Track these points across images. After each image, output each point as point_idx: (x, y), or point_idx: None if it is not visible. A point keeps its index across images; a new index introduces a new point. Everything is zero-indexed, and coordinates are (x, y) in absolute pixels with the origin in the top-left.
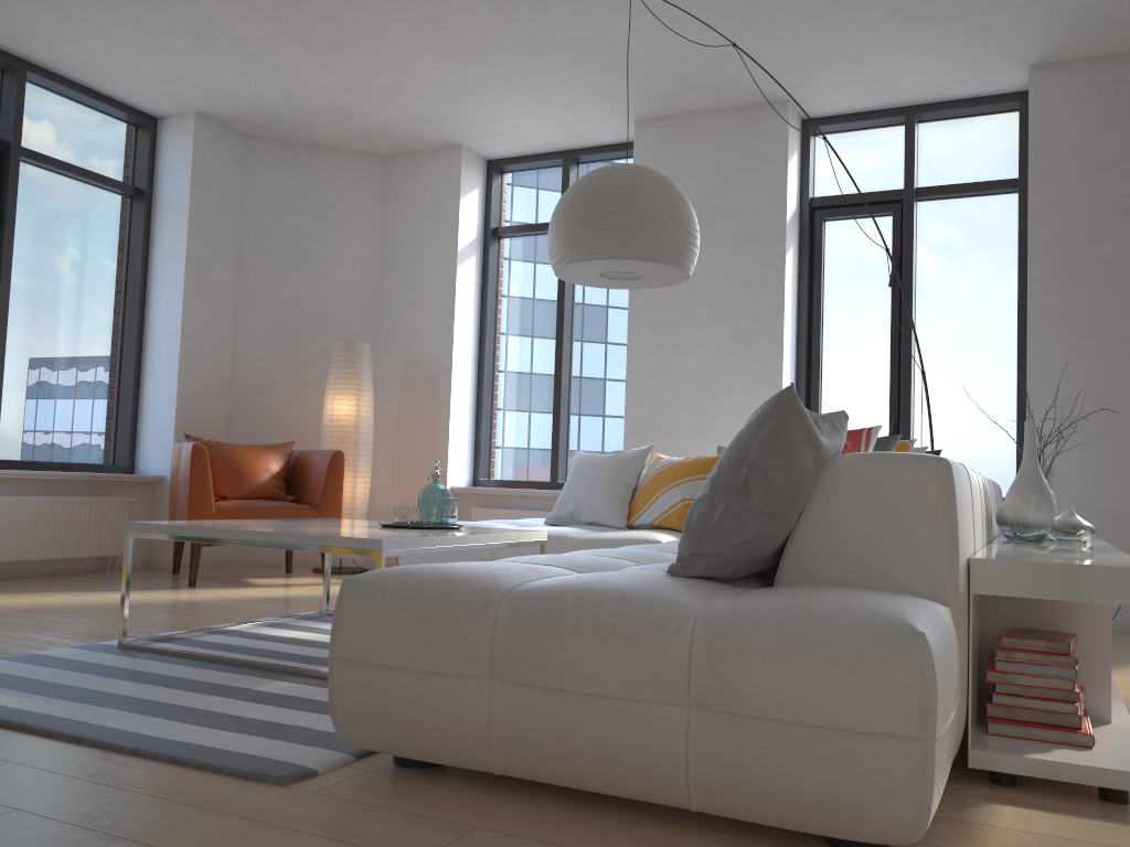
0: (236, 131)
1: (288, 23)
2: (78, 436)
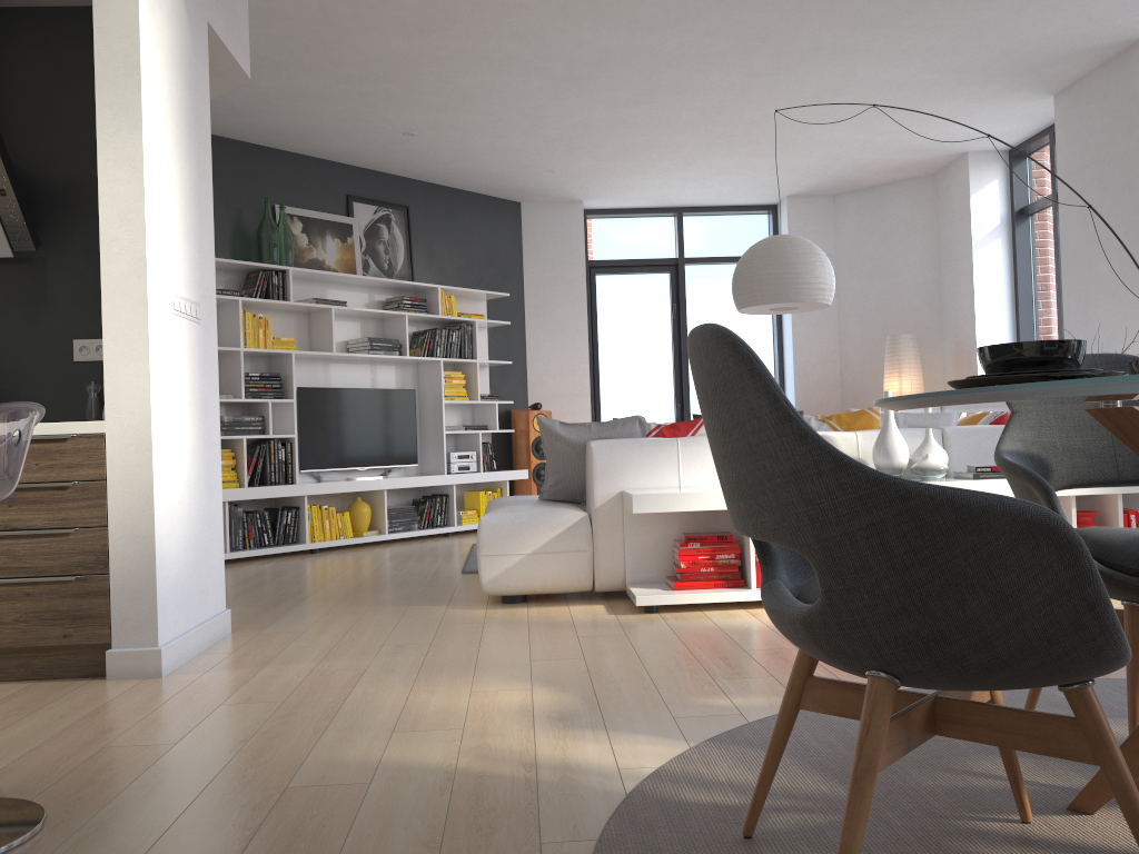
0: (824, 195)
1: (744, 153)
2: None
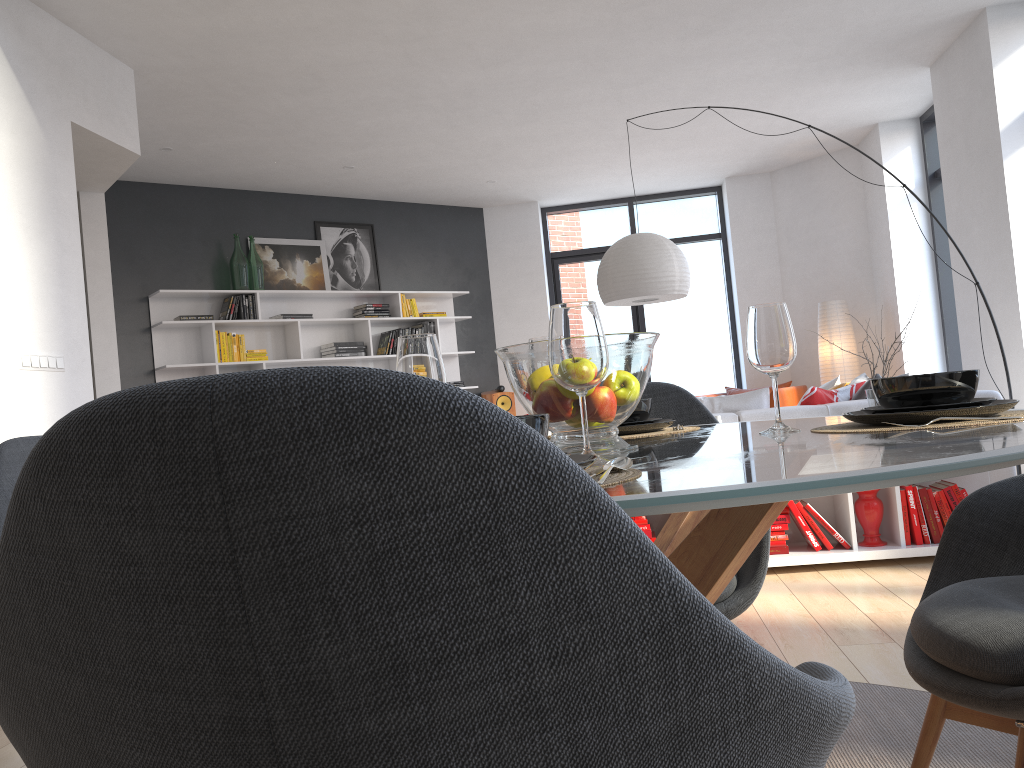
0: (761, 173)
1: (657, 148)
2: (708, 390)
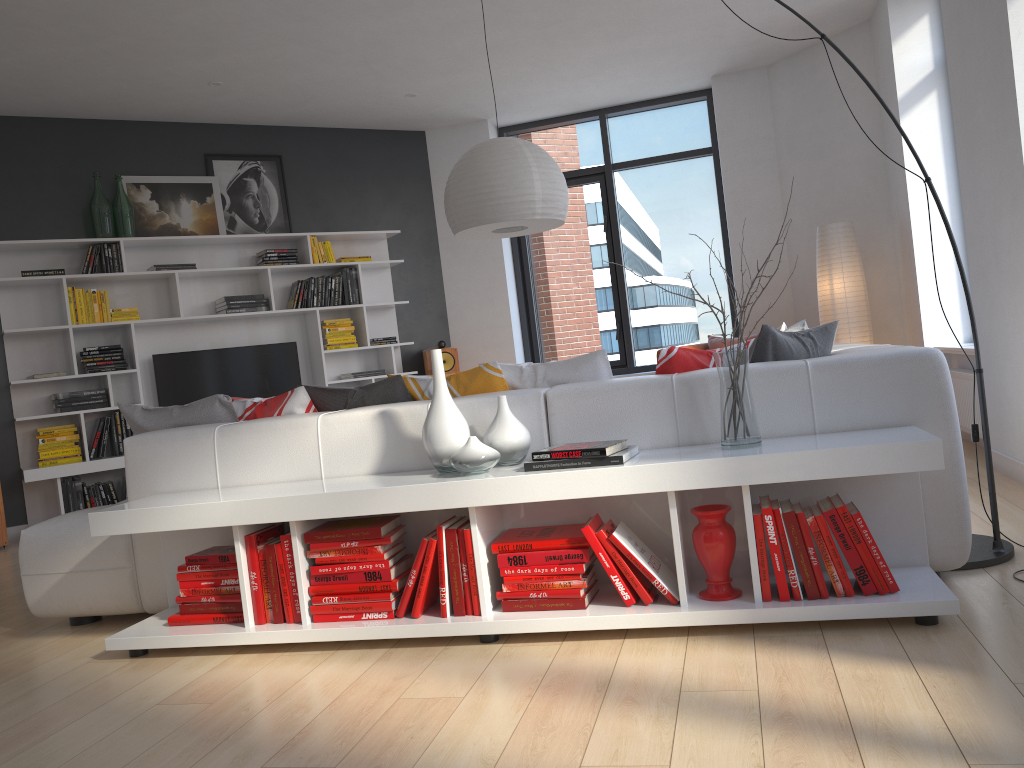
0: (756, 69)
1: (598, 38)
2: (701, 339)
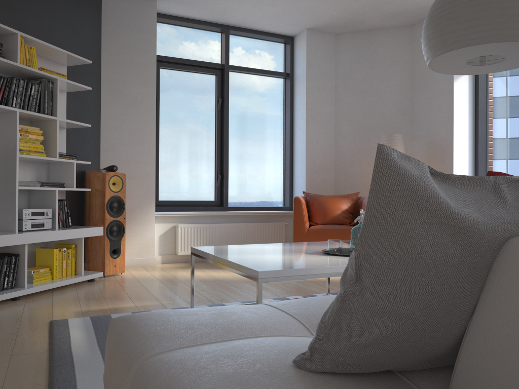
0: (330, 33)
1: None
2: (266, 194)
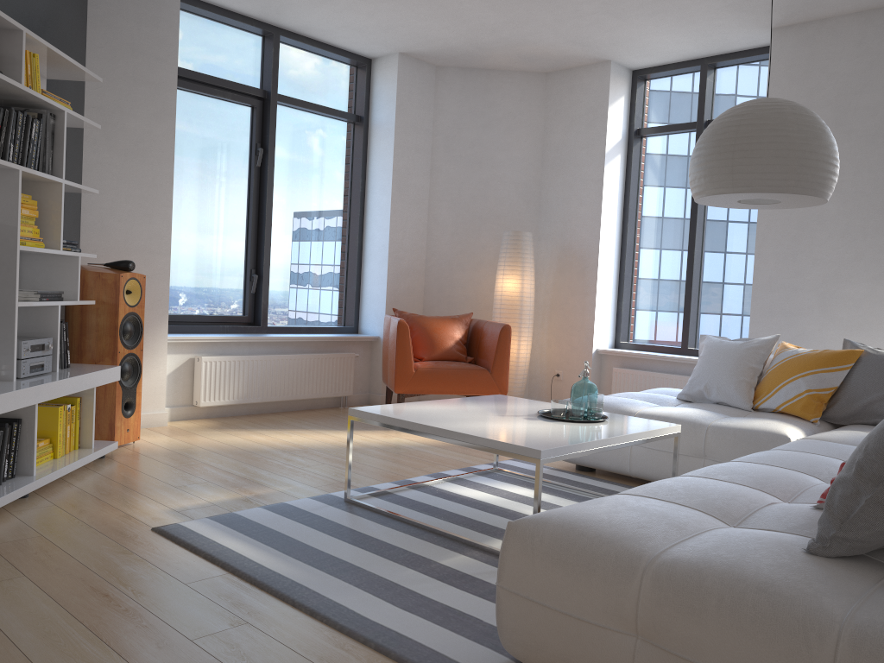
0: (429, 64)
1: None
2: (320, 306)
